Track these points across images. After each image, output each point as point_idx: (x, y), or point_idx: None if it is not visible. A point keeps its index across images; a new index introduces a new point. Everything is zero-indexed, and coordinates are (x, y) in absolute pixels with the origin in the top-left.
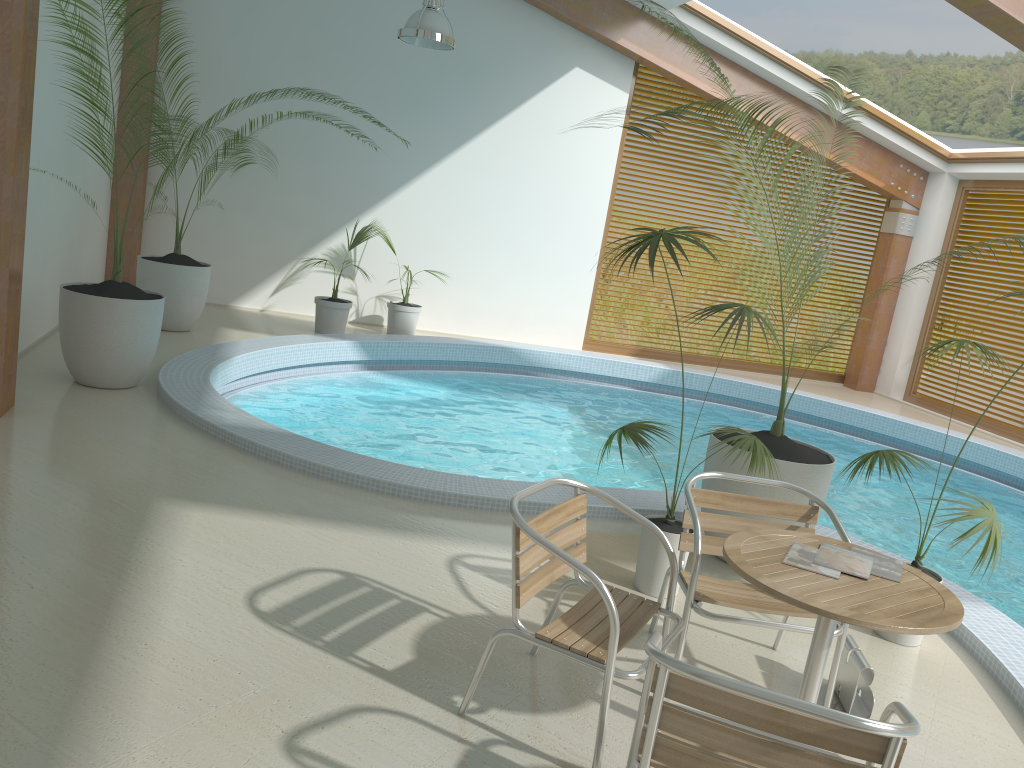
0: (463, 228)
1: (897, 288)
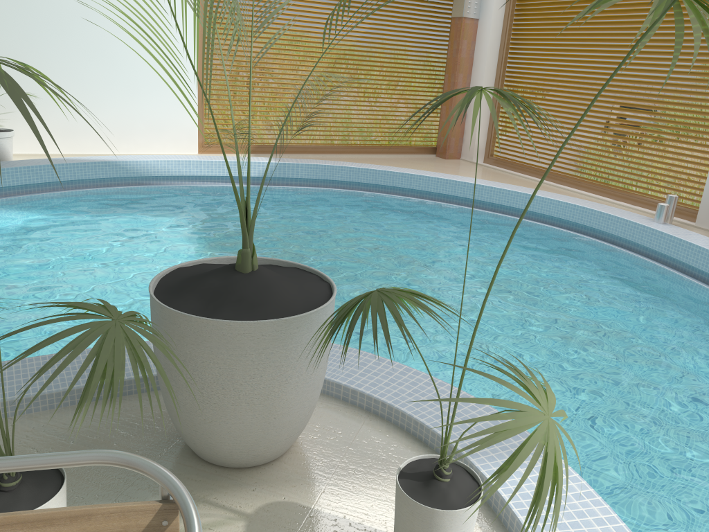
0: (48, 45)
1: (470, 66)
